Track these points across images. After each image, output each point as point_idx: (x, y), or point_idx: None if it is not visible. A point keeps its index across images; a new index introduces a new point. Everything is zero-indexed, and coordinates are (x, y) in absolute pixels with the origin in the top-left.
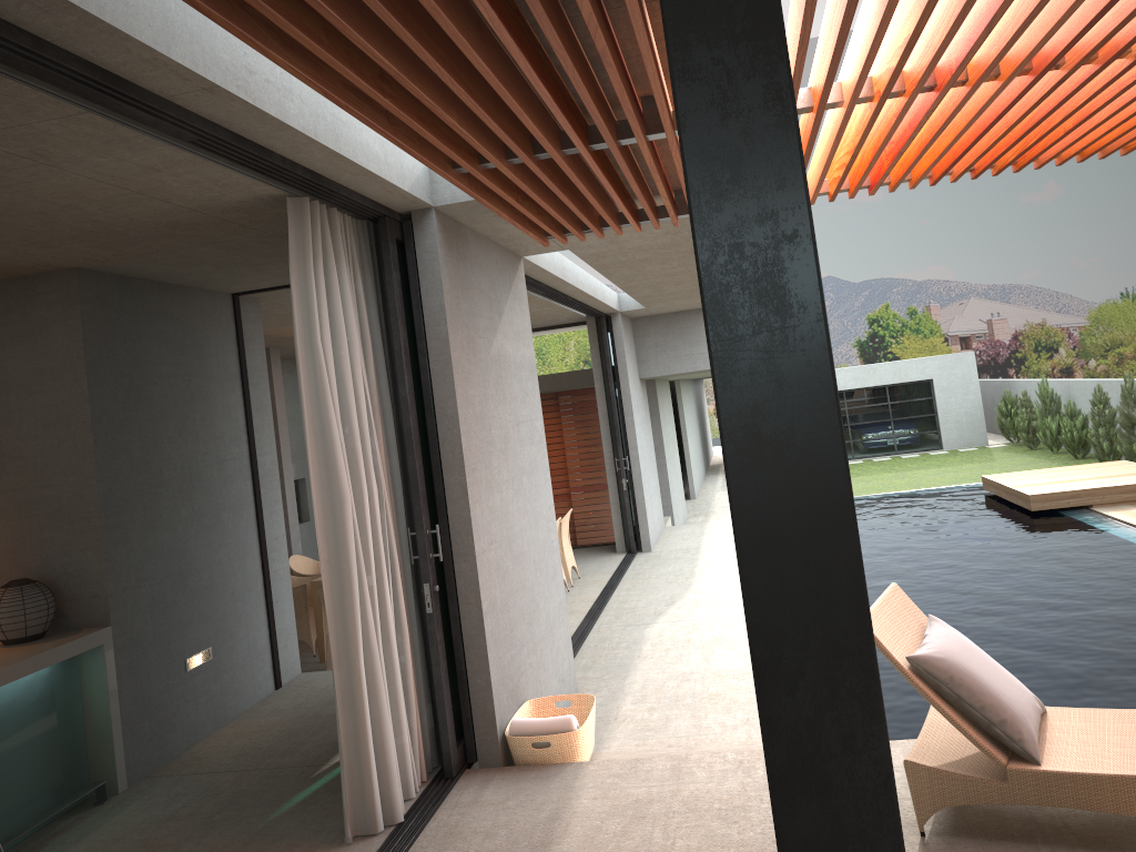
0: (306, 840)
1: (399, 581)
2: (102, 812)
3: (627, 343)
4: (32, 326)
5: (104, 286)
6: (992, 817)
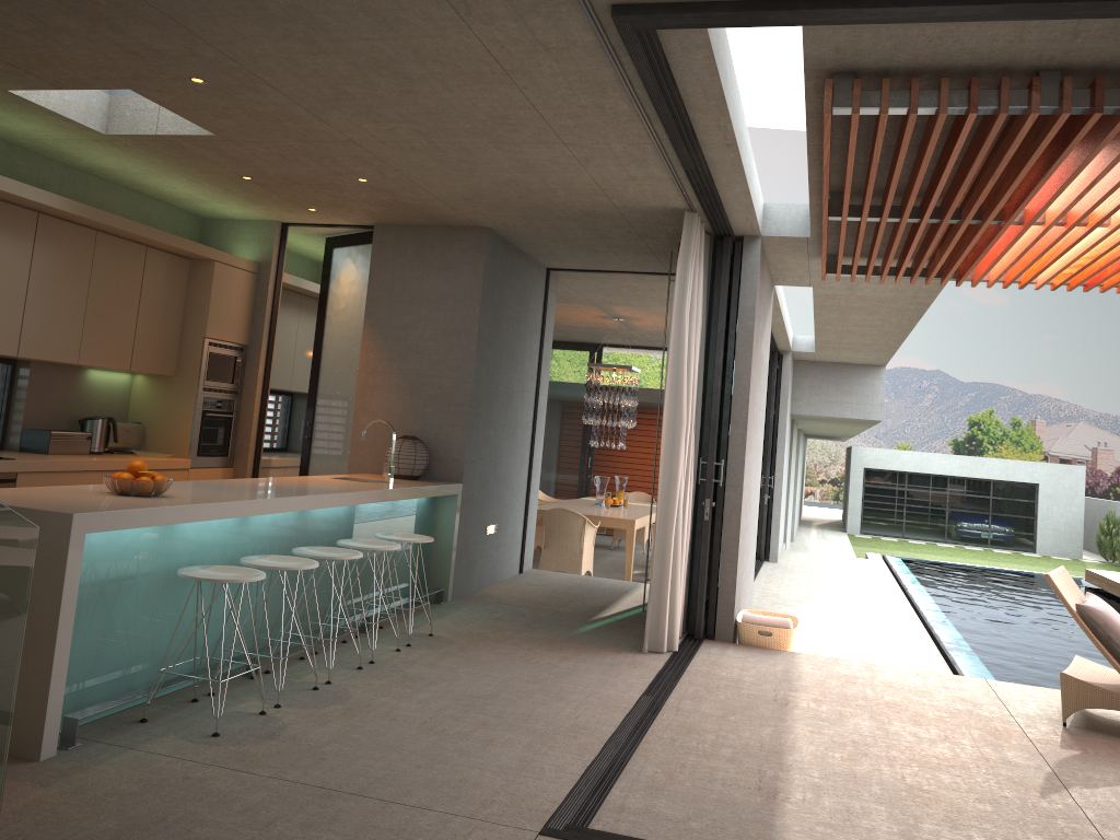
0: (611, 646)
1: (691, 492)
2: (444, 607)
3: (790, 379)
4: (447, 262)
5: (496, 244)
6: (1114, 728)
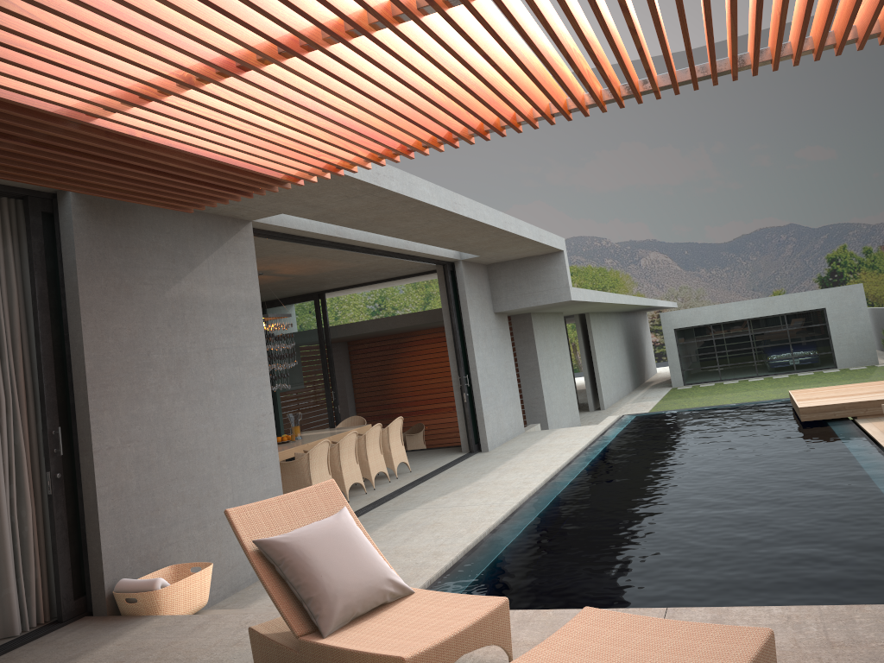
0: None
1: (26, 470)
2: None
3: (472, 284)
4: None
5: None
6: None
